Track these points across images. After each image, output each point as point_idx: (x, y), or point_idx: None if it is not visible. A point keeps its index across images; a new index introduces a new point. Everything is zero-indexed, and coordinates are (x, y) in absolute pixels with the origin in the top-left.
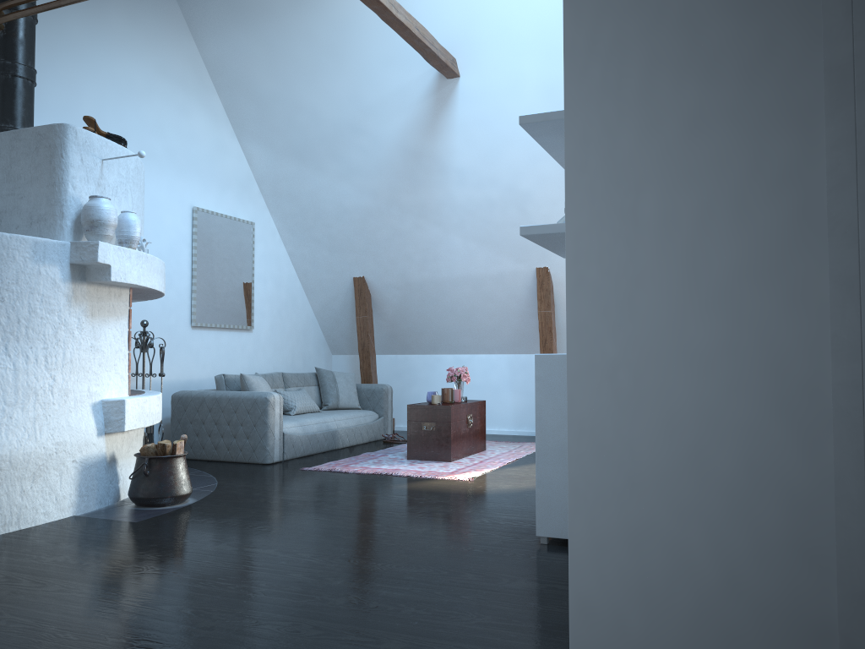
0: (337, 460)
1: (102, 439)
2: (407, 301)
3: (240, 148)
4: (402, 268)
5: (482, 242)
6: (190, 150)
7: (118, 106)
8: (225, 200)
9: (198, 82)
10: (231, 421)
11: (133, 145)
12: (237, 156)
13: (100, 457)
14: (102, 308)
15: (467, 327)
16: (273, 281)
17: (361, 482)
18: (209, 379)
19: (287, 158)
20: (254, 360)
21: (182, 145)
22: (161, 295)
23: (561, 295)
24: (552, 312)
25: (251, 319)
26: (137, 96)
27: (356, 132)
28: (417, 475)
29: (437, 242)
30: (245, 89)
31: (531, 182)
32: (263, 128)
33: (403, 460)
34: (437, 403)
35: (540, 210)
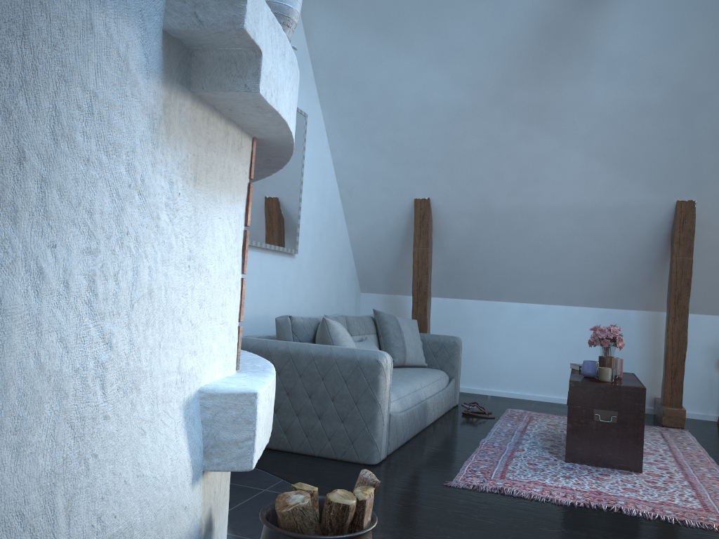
0: (469, 460)
1: (198, 489)
2: (480, 233)
3: None
4: (486, 190)
5: (611, 161)
6: None
7: None
8: None
9: None
10: (315, 392)
11: None
12: None
13: (193, 535)
14: (212, 169)
15: (551, 271)
16: (317, 195)
17: (611, 538)
18: (248, 318)
19: (363, 30)
20: (294, 295)
21: None
22: (267, 174)
23: (699, 239)
24: (692, 259)
25: (296, 240)
26: None
27: None
28: (672, 518)
29: (547, 158)
30: None
31: (716, 81)
32: None
33: (561, 463)
34: (610, 380)
35: (713, 122)
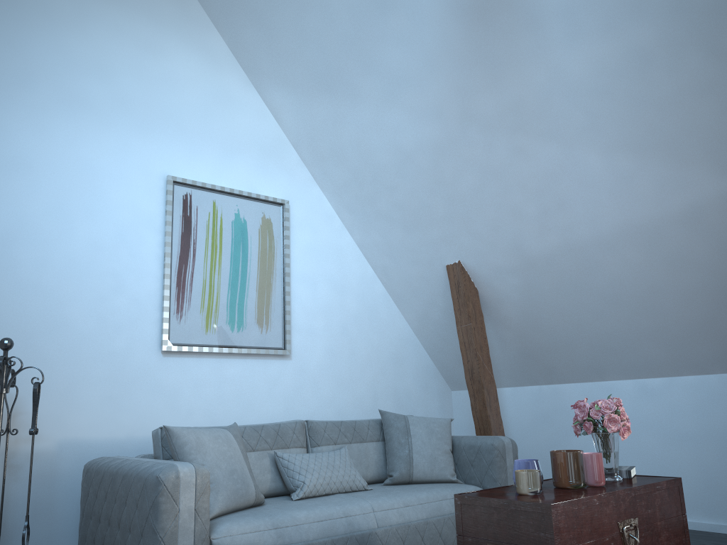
0: None
1: None
2: (534, 292)
3: (261, 101)
4: (512, 235)
5: (642, 149)
6: (163, 100)
7: (18, 34)
8: (234, 170)
9: (179, 13)
10: (121, 521)
11: (45, 88)
12: (256, 112)
13: None
14: None
15: (649, 326)
16: (330, 285)
17: None
18: None
19: (314, 95)
20: (296, 402)
21: (146, 93)
22: None
23: None
24: None
25: (285, 339)
26: (57, 24)
27: (383, 9)
28: None
29: (558, 171)
30: (239, 6)
31: None
32: (275, 58)
33: None
34: (527, 492)
35: None
